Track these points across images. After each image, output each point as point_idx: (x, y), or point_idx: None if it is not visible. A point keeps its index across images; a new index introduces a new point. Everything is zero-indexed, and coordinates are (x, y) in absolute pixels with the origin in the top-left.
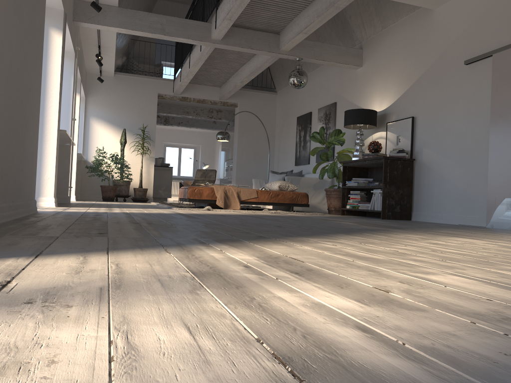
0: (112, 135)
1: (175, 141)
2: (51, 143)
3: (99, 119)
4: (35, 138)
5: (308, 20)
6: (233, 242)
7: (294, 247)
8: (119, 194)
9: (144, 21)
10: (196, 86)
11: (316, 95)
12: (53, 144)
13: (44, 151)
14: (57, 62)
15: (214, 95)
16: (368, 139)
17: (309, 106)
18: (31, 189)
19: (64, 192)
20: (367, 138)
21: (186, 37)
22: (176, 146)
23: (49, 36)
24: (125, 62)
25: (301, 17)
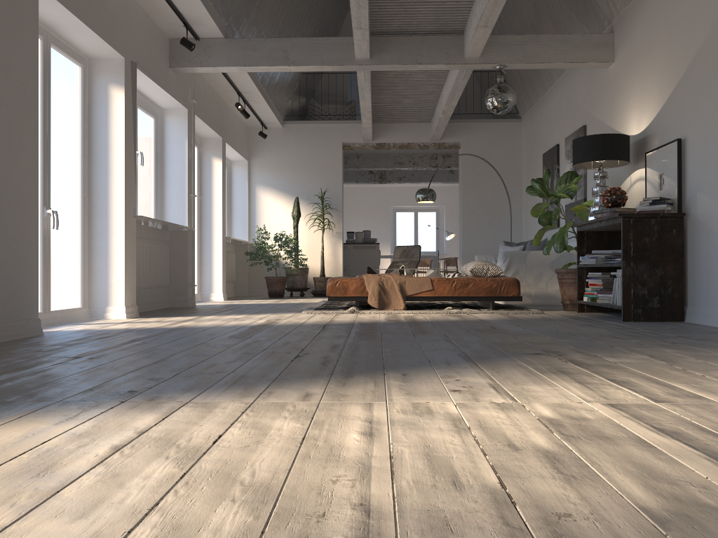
0: (284, 207)
1: (407, 203)
2: (118, 235)
3: (267, 188)
4: (25, 239)
5: (481, 5)
6: (11, 411)
7: (51, 428)
8: (292, 287)
9: (260, 51)
10: (395, 125)
11: (562, 117)
12: (121, 236)
13: (110, 247)
14: (120, 128)
15: (423, 136)
16: (625, 182)
17: (556, 136)
18: (18, 307)
19: (183, 292)
20: (624, 181)
21: (320, 63)
22: (410, 210)
23: (109, 95)
24: (306, 104)
25: (476, 2)
